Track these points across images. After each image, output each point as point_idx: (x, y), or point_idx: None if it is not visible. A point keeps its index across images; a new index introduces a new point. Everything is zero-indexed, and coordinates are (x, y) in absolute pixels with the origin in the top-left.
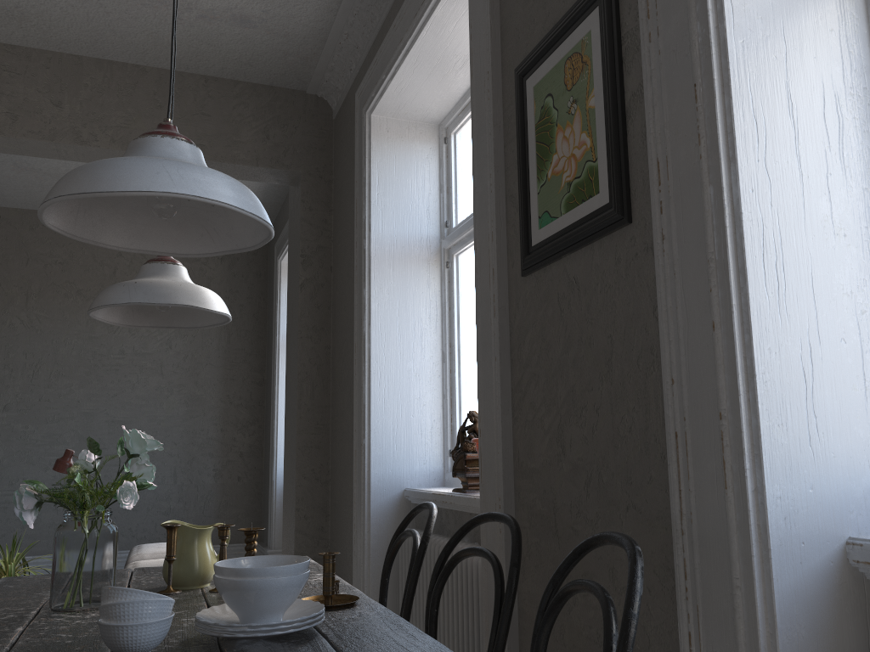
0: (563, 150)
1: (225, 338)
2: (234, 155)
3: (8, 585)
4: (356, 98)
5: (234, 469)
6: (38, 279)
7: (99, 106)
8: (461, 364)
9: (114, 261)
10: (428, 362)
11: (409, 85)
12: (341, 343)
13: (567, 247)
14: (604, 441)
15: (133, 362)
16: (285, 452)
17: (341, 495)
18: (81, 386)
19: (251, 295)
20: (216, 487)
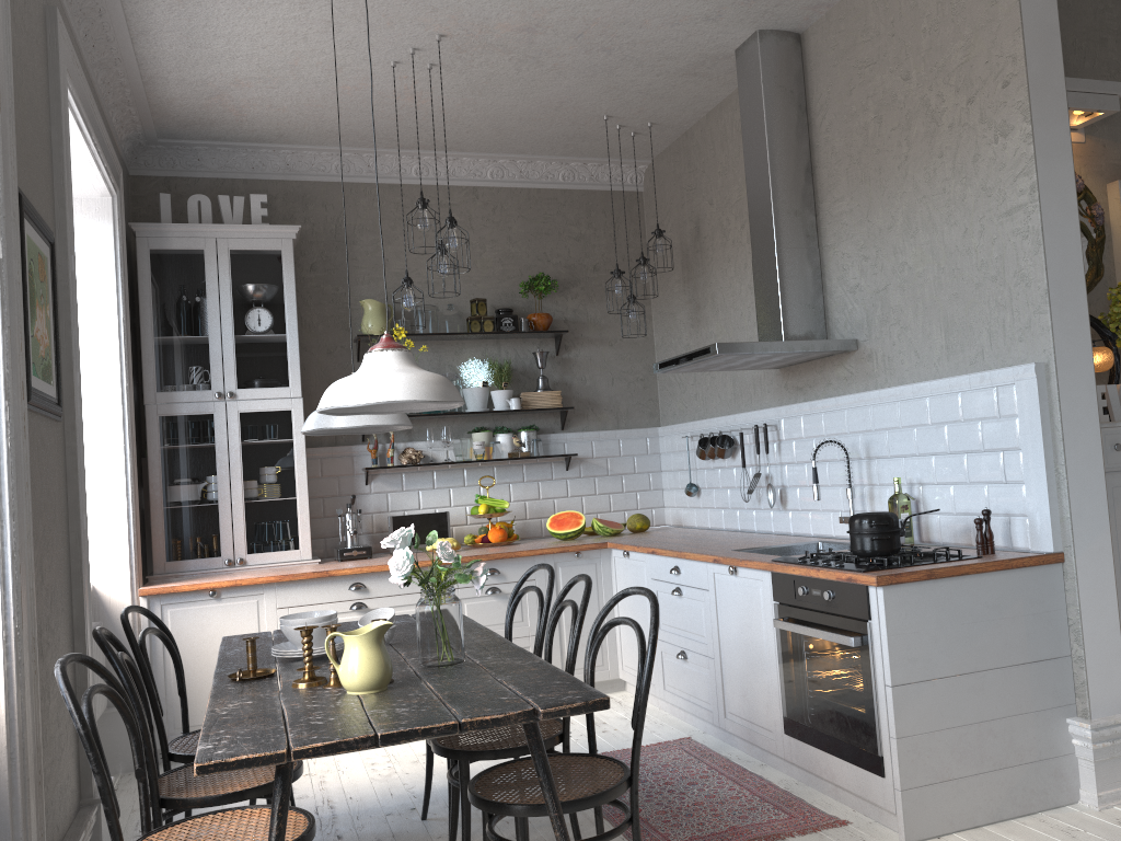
0: (40, 325)
1: None
2: None
3: (565, 683)
4: None
5: None
6: None
7: None
8: None
9: None
10: None
11: None
12: None
13: (45, 410)
14: (55, 568)
15: None
16: None
17: None
18: None
19: None
20: None
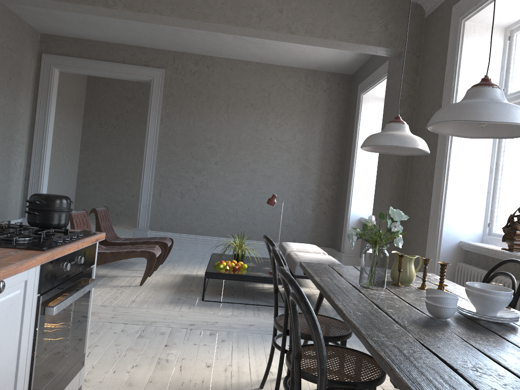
0: None
1: (323, 135)
2: (367, 40)
3: (312, 267)
4: (453, 10)
5: (322, 207)
6: (233, 97)
7: (300, 12)
8: (502, 176)
9: (269, 89)
10: (481, 172)
11: (500, 6)
12: None
13: None
14: None
15: (276, 145)
16: (374, 207)
17: (412, 237)
18: (251, 155)
19: (338, 112)
20: (312, 216)
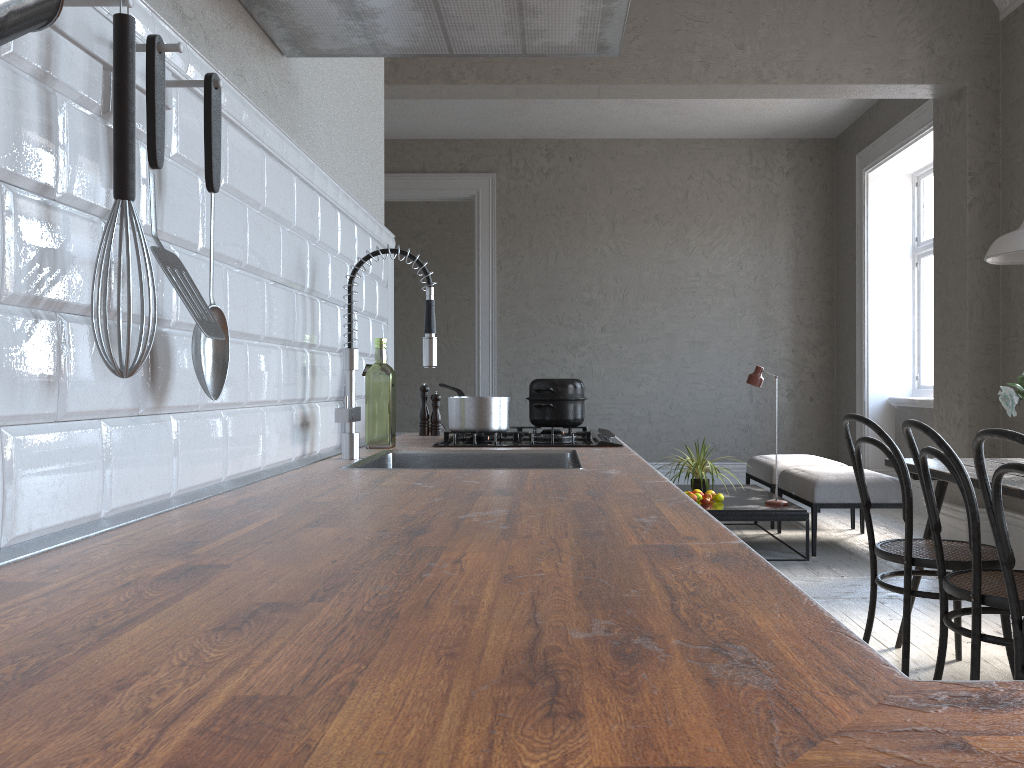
0: None
1: (793, 257)
2: (899, 76)
3: None
4: None
5: (805, 389)
6: (621, 207)
7: (775, 43)
8: None
9: (685, 184)
10: None
11: None
12: None
13: None
14: None
15: (708, 284)
16: (938, 371)
17: None
18: (664, 309)
19: (817, 210)
20: (789, 407)
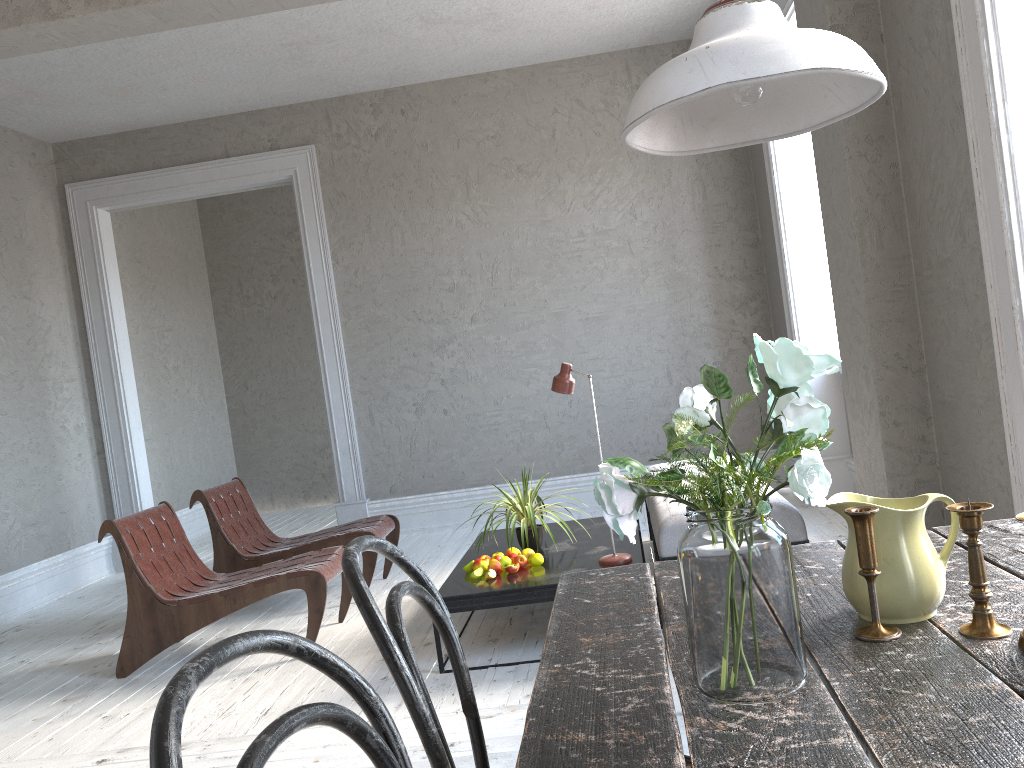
0: None
1: (699, 193)
2: None
3: (581, 597)
4: None
5: (738, 359)
6: (473, 163)
7: None
8: None
9: (550, 122)
10: None
11: None
12: (925, 152)
13: None
14: None
15: (596, 243)
16: (841, 332)
17: (956, 389)
18: (545, 283)
19: None
20: None
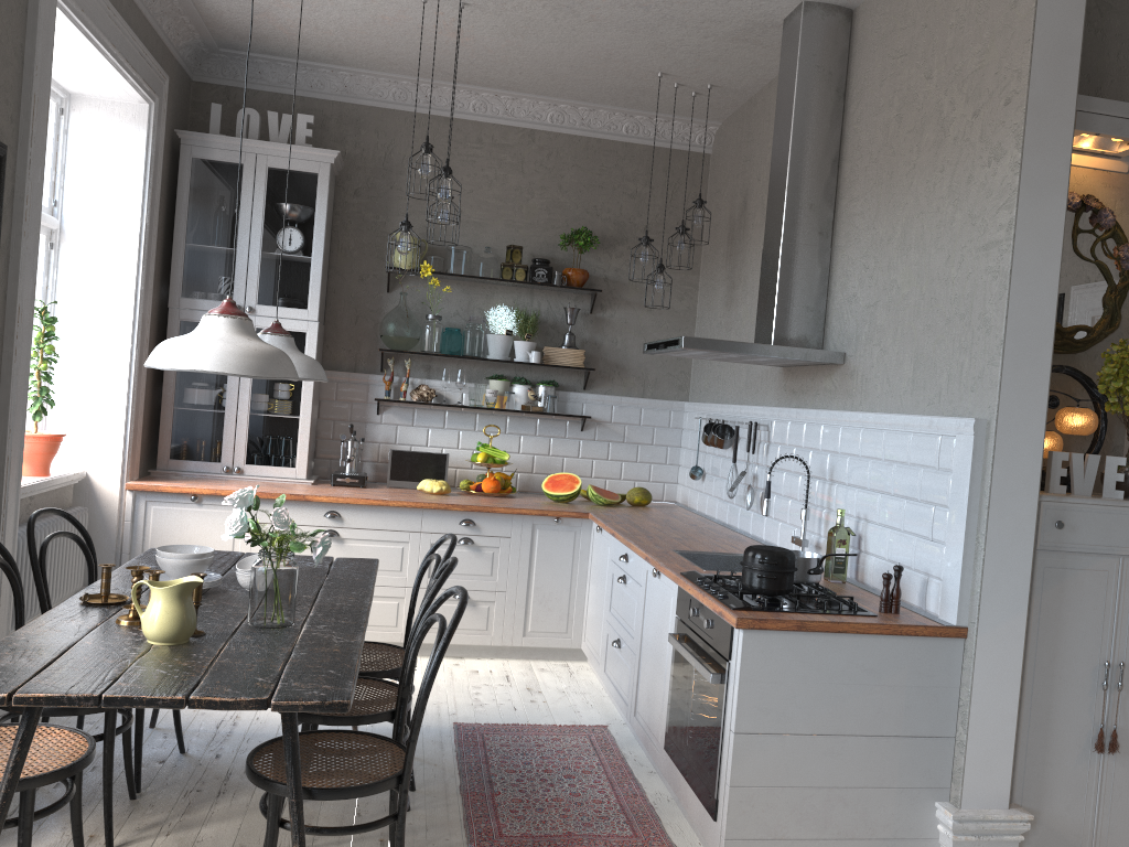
0: None
1: None
2: None
3: (335, 675)
4: None
5: None
6: None
7: None
8: None
9: None
10: None
11: None
12: None
13: None
14: None
15: None
16: None
17: None
18: None
19: None
20: None
